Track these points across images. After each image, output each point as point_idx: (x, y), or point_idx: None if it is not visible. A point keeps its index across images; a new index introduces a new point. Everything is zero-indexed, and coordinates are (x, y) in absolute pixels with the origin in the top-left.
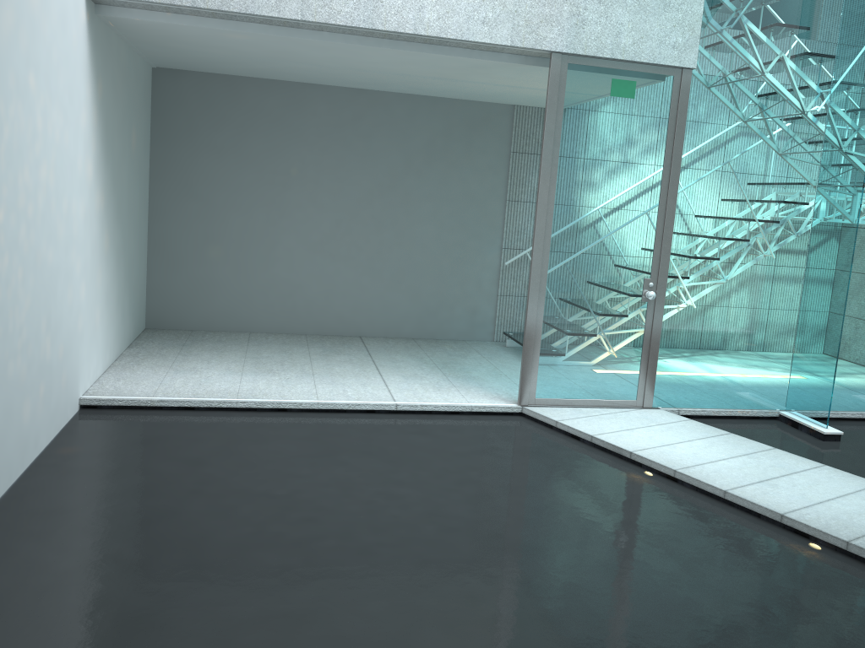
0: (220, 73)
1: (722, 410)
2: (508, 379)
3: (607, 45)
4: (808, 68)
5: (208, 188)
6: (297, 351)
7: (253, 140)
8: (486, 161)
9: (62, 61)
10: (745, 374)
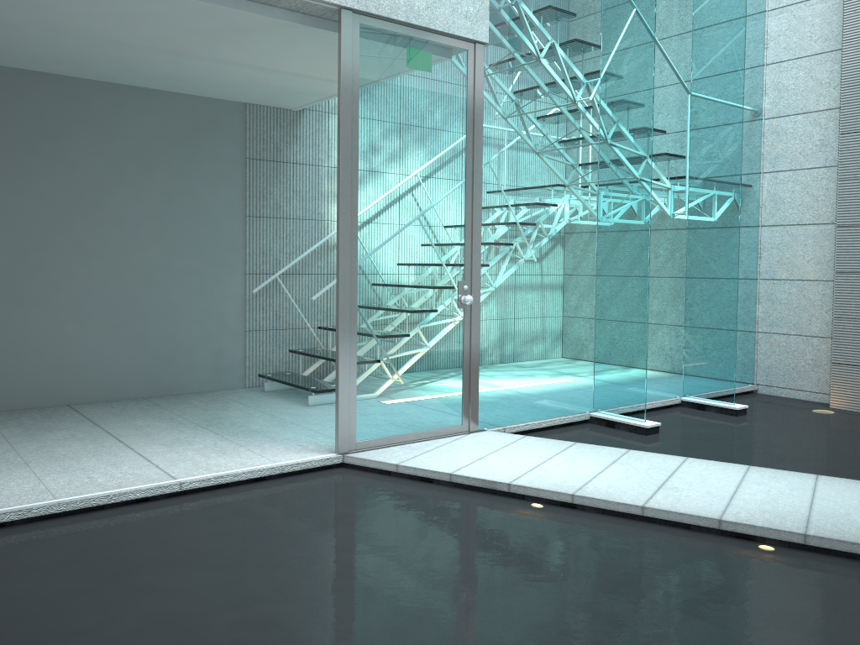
0: None
1: (543, 421)
2: (299, 426)
3: (401, 7)
4: (581, 54)
5: None
6: None
7: None
8: (218, 169)
9: None
10: (558, 378)
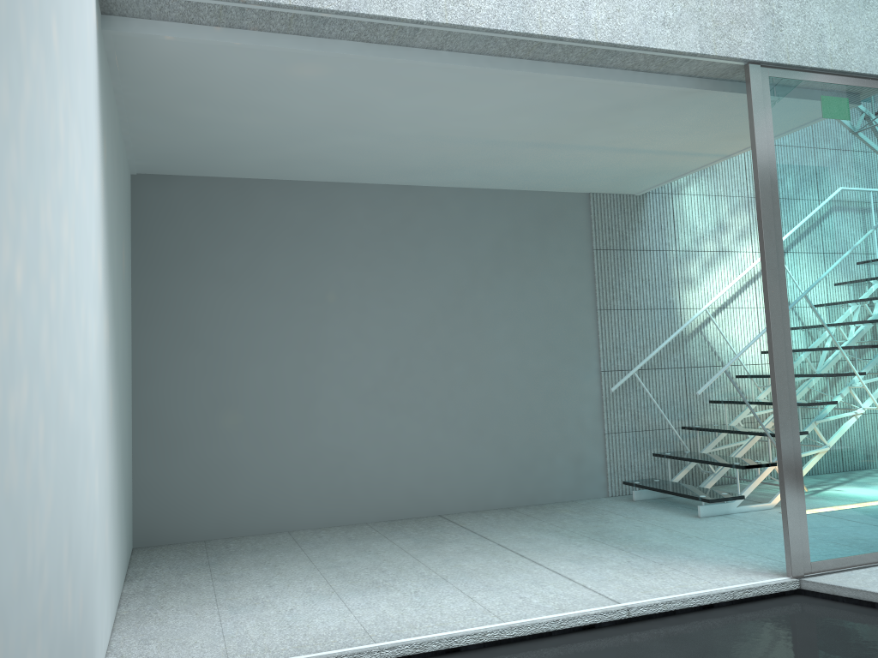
0: (225, 177)
1: None
2: (709, 541)
3: (812, 52)
4: None
5: (216, 331)
6: (381, 547)
7: (274, 260)
8: (566, 263)
9: (80, 53)
10: None
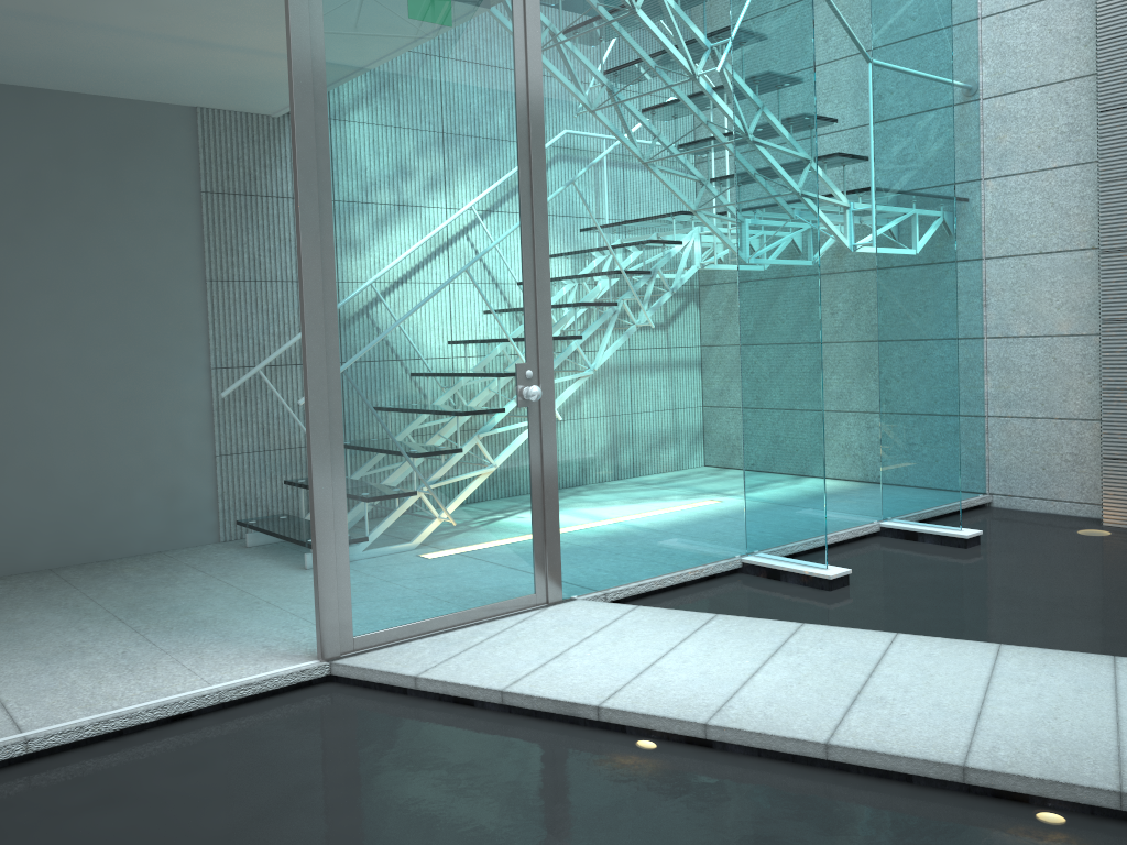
0: None
1: (667, 576)
2: (277, 608)
3: None
4: None
5: None
6: None
7: None
8: (155, 210)
9: None
10: (688, 507)
